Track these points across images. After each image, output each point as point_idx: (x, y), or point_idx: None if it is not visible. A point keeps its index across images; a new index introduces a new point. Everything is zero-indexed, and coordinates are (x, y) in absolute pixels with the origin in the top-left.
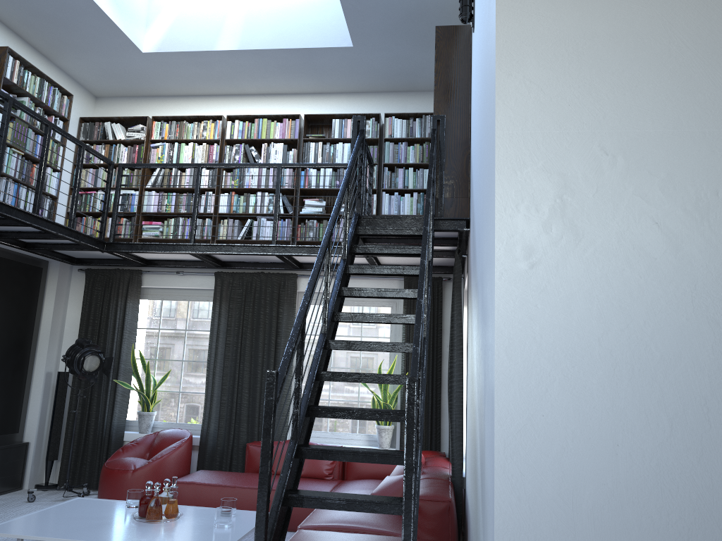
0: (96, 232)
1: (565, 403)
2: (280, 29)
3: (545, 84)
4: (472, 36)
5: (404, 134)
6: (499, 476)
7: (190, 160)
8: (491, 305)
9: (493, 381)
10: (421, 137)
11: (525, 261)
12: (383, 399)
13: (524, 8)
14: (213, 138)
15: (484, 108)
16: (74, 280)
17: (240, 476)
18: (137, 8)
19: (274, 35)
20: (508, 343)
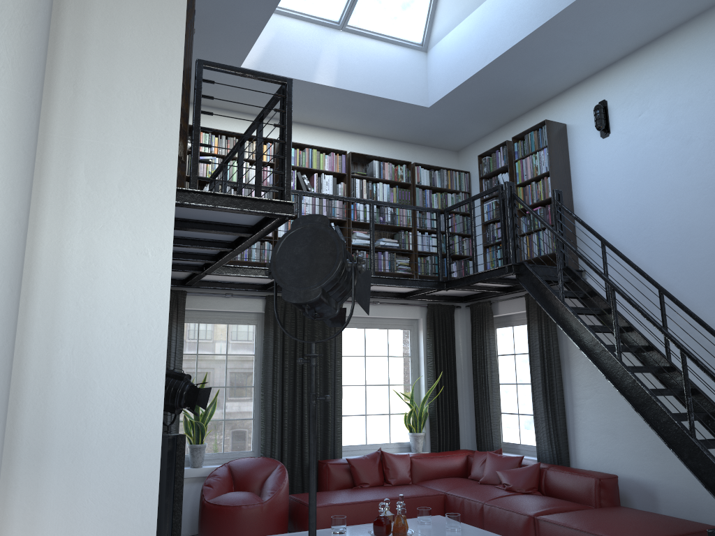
0: None
1: None
2: (370, 77)
3: None
4: (567, 133)
5: (428, 183)
6: None
7: (244, 180)
8: None
9: None
10: (442, 188)
11: None
12: (420, 410)
13: None
14: (267, 160)
15: None
16: None
17: (355, 492)
18: None
19: (365, 81)
20: None
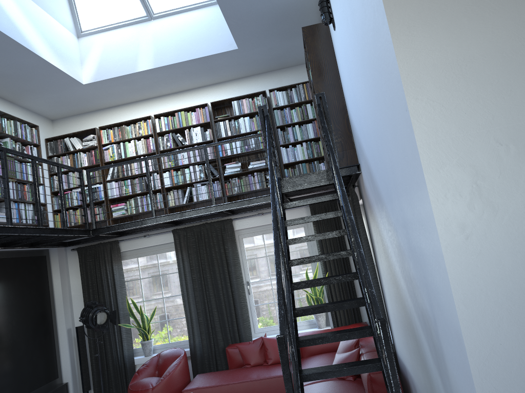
0: (78, 220)
1: (514, 331)
2: (182, 46)
3: (444, 101)
4: (329, 30)
5: (286, 102)
6: None
7: (134, 153)
8: (436, 264)
9: (458, 325)
10: (299, 101)
11: (461, 235)
12: (314, 294)
13: (415, 46)
14: (148, 133)
15: (381, 107)
16: (70, 258)
17: (229, 374)
18: (72, 53)
19: (178, 52)
20: (463, 297)
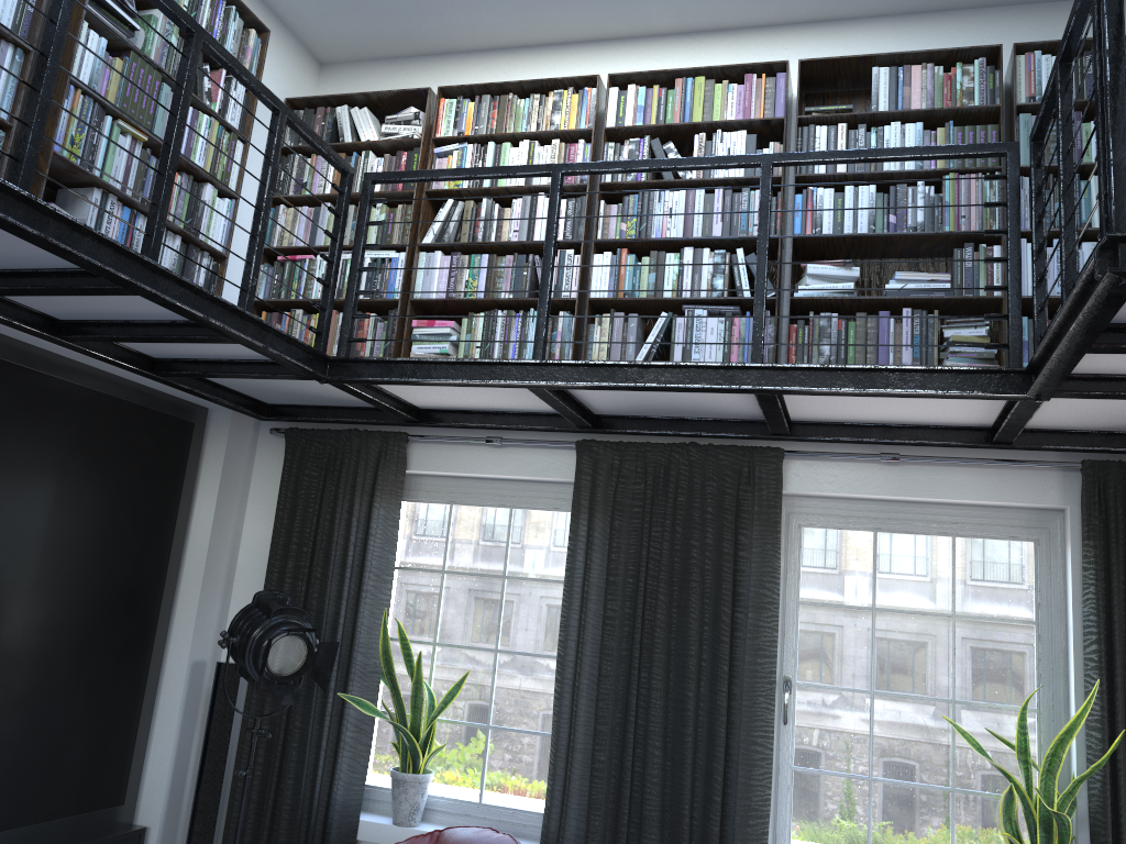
0: (312, 344)
1: None
2: None
3: None
4: None
5: None
6: None
7: (521, 180)
8: None
9: None
10: None
11: None
12: (1042, 796)
13: None
14: (577, 127)
15: None
16: (261, 454)
17: None
18: None
19: None
20: None
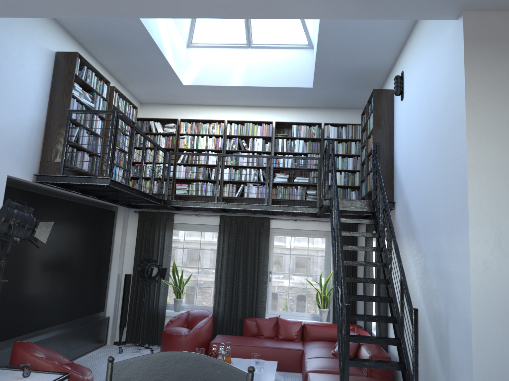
0: (147, 189)
1: (502, 328)
2: (268, 74)
3: (490, 186)
4: (394, 96)
5: (336, 136)
6: (474, 359)
7: (204, 147)
8: (461, 281)
9: (469, 318)
10: (346, 138)
11: (483, 266)
12: (323, 293)
13: (480, 149)
14: (219, 134)
15: (439, 174)
16: (130, 217)
17: (247, 339)
18: (182, 59)
19: (264, 78)
20: (477, 302)
